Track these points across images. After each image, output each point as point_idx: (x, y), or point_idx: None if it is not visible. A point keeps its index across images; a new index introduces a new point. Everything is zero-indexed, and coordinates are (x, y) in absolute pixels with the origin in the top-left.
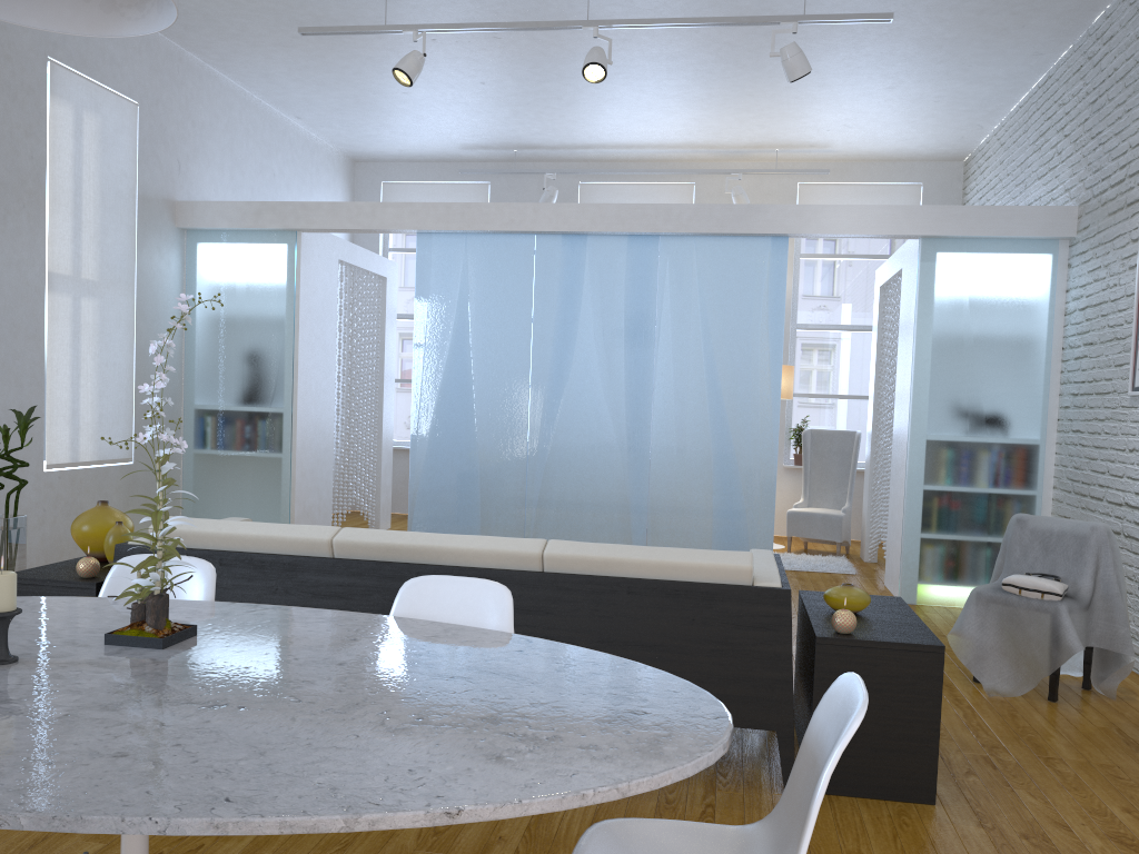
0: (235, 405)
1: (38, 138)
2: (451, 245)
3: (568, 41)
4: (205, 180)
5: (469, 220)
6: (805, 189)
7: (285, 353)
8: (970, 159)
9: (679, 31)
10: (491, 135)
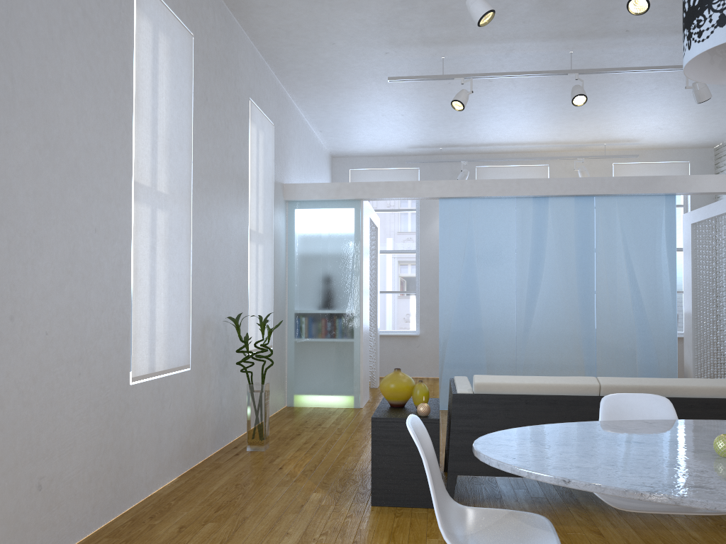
0: (322, 309)
1: (246, 147)
2: (461, 205)
3: (532, 82)
4: (292, 170)
5: (476, 190)
6: (617, 167)
7: (354, 275)
8: (721, 146)
9: (605, 75)
10: (434, 139)
